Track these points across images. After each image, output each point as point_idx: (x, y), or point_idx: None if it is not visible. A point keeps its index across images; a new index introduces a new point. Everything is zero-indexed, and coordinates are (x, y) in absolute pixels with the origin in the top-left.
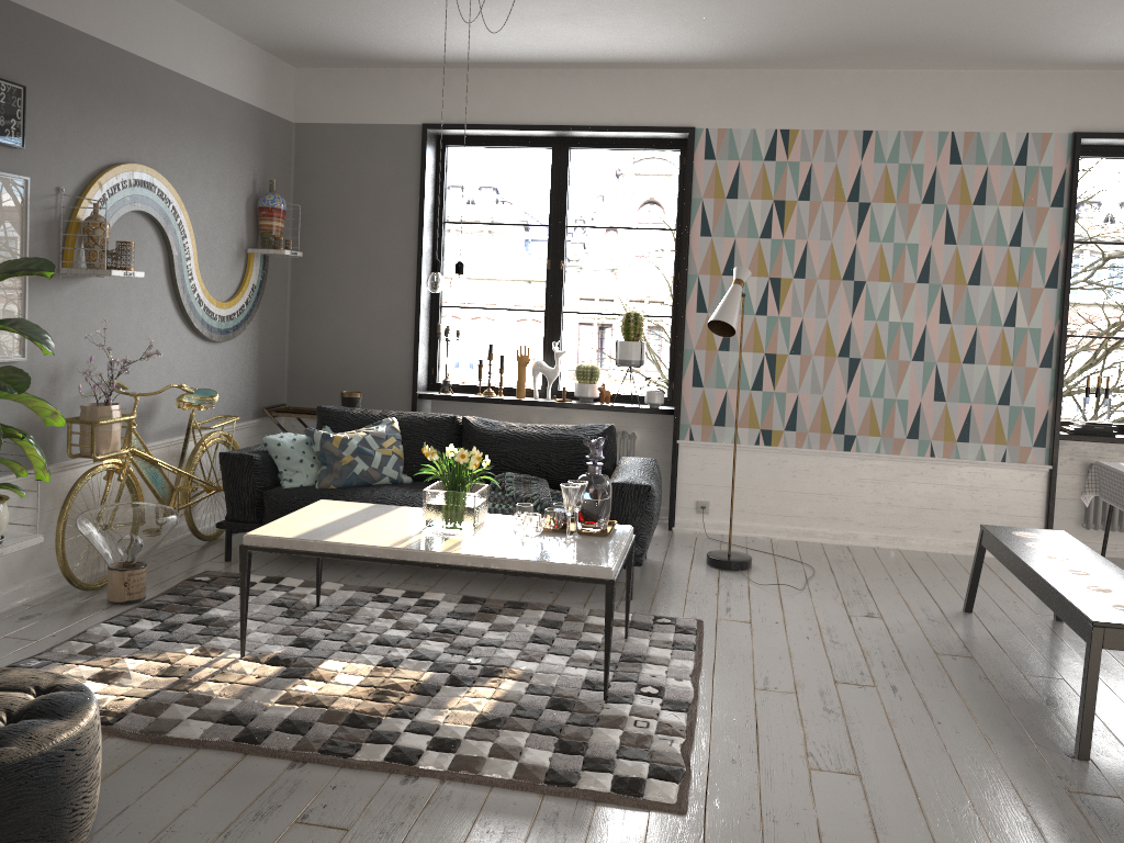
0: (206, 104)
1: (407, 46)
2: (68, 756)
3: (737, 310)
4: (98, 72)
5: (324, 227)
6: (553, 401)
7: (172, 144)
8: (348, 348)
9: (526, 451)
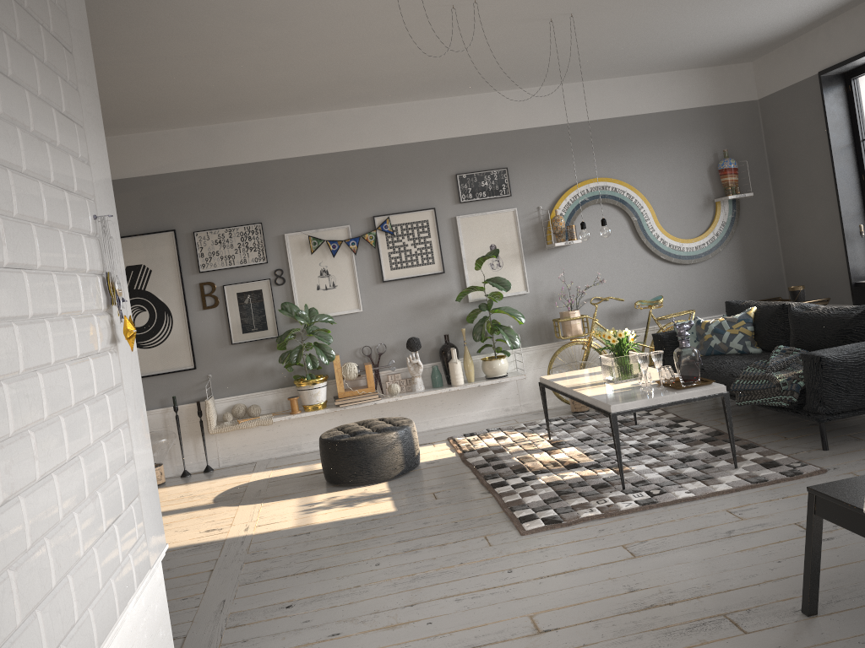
0: (652, 124)
1: (759, 33)
2: (369, 444)
3: None
4: (556, 142)
5: (784, 167)
6: None
7: (624, 158)
8: (811, 252)
9: (811, 329)
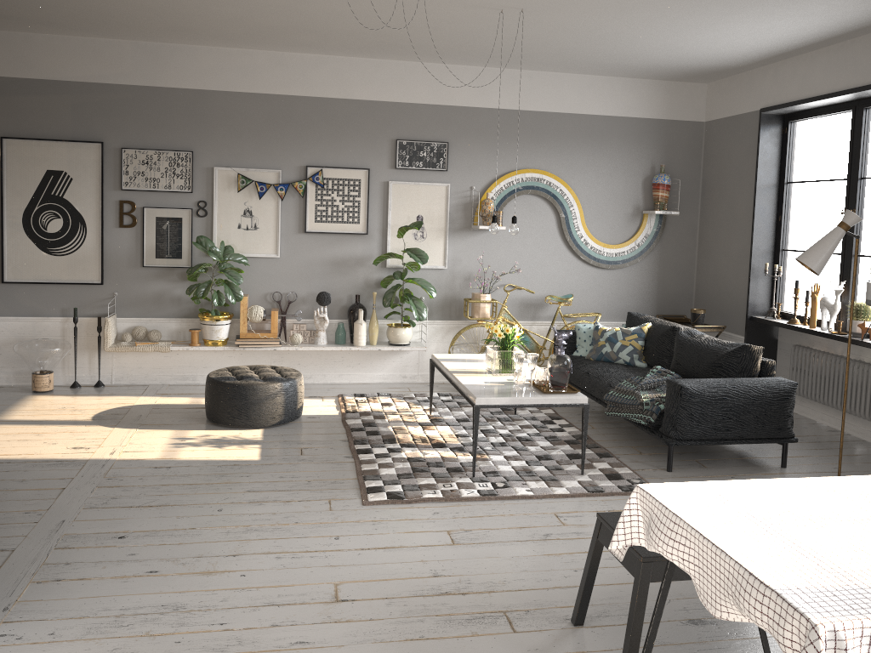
0: (598, 126)
1: (712, 59)
2: (252, 391)
3: (821, 250)
4: (501, 126)
5: (713, 193)
6: (827, 332)
7: (564, 154)
8: (720, 279)
9: (690, 356)
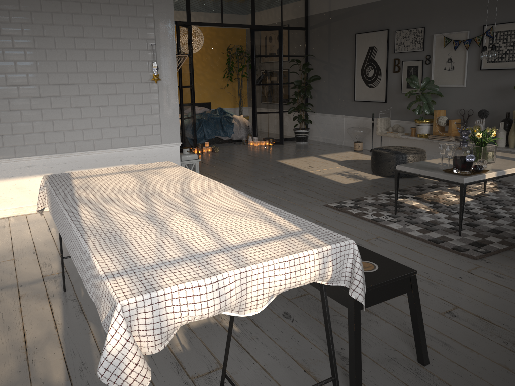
0: None
1: None
2: (379, 156)
3: None
4: None
5: None
6: None
7: None
8: None
9: None
